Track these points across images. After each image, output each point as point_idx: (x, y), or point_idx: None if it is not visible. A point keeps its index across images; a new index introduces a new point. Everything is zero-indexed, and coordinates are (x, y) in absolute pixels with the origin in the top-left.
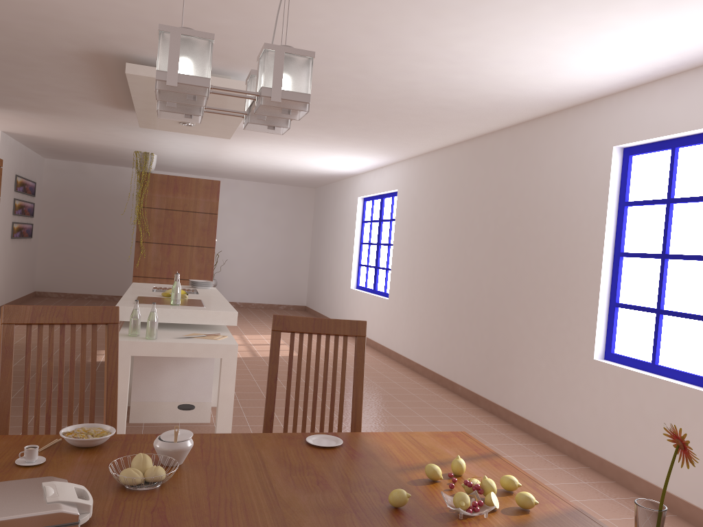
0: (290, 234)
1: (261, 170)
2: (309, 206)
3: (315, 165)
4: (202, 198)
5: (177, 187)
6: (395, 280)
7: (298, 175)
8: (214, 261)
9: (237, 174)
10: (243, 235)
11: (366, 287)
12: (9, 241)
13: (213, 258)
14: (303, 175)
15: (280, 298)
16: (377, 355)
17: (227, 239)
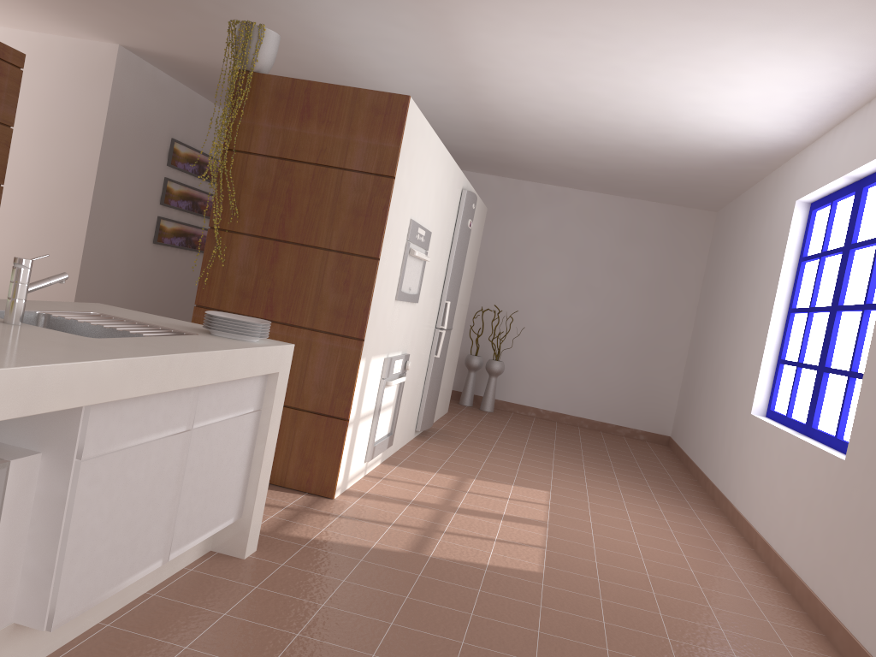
0: (654, 295)
1: (589, 148)
2: (699, 245)
3: (689, 109)
4: (361, 137)
5: (309, 108)
6: (875, 406)
7: (668, 162)
8: (508, 330)
9: (555, 168)
10: (565, 289)
11: (790, 418)
12: (149, 248)
13: (372, 284)
14: (676, 161)
15: (621, 415)
16: (787, 618)
17: (536, 292)
